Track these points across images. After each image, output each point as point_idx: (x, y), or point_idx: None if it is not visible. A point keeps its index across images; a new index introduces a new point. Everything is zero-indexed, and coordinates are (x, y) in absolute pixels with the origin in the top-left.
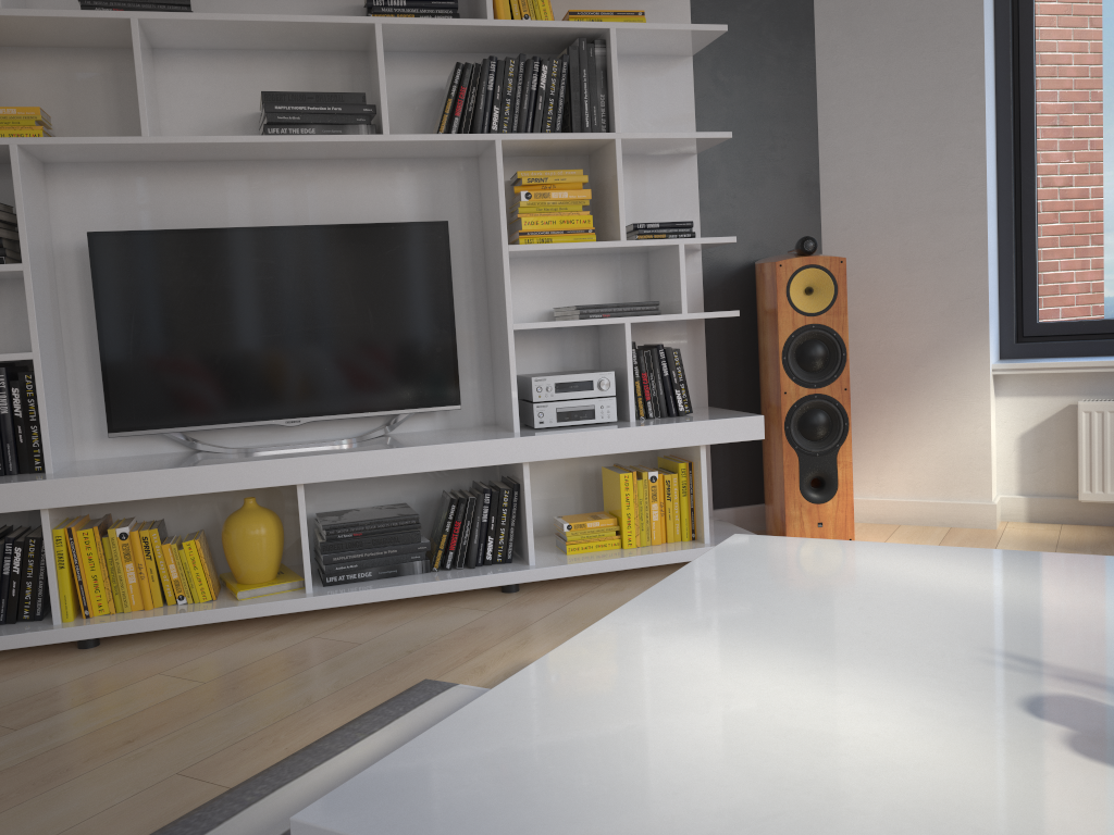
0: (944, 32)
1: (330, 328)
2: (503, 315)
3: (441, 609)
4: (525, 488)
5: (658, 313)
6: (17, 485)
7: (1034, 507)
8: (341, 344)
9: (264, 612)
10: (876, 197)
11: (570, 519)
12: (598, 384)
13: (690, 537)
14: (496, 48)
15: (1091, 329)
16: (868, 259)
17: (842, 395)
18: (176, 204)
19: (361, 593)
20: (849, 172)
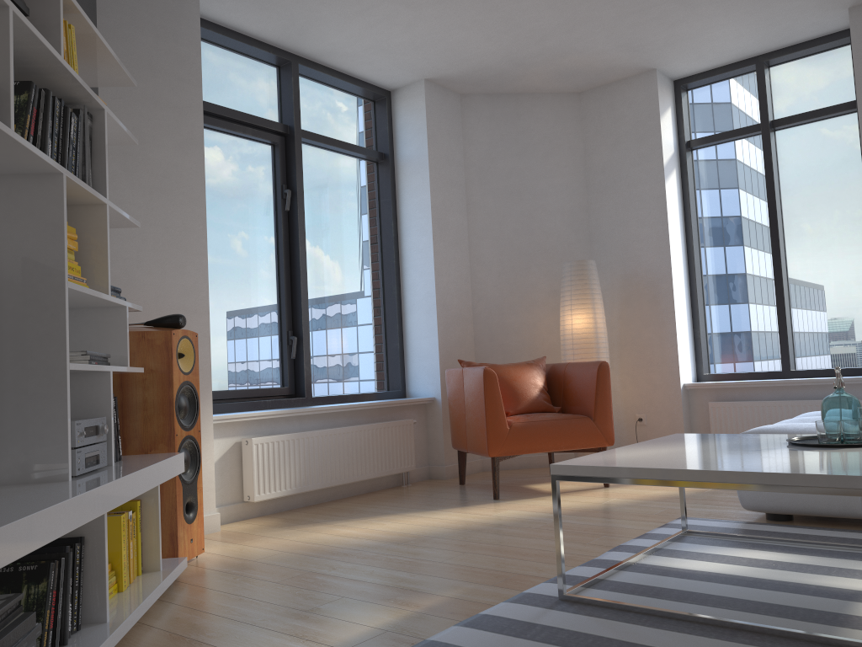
0: (185, 192)
1: None
2: (48, 354)
3: None
4: (106, 536)
5: (110, 365)
6: None
7: (222, 513)
8: None
9: None
10: (143, 293)
11: None
12: (101, 428)
13: (141, 570)
14: None
15: (216, 397)
16: None
17: (198, 435)
18: None
19: None
20: (124, 270)
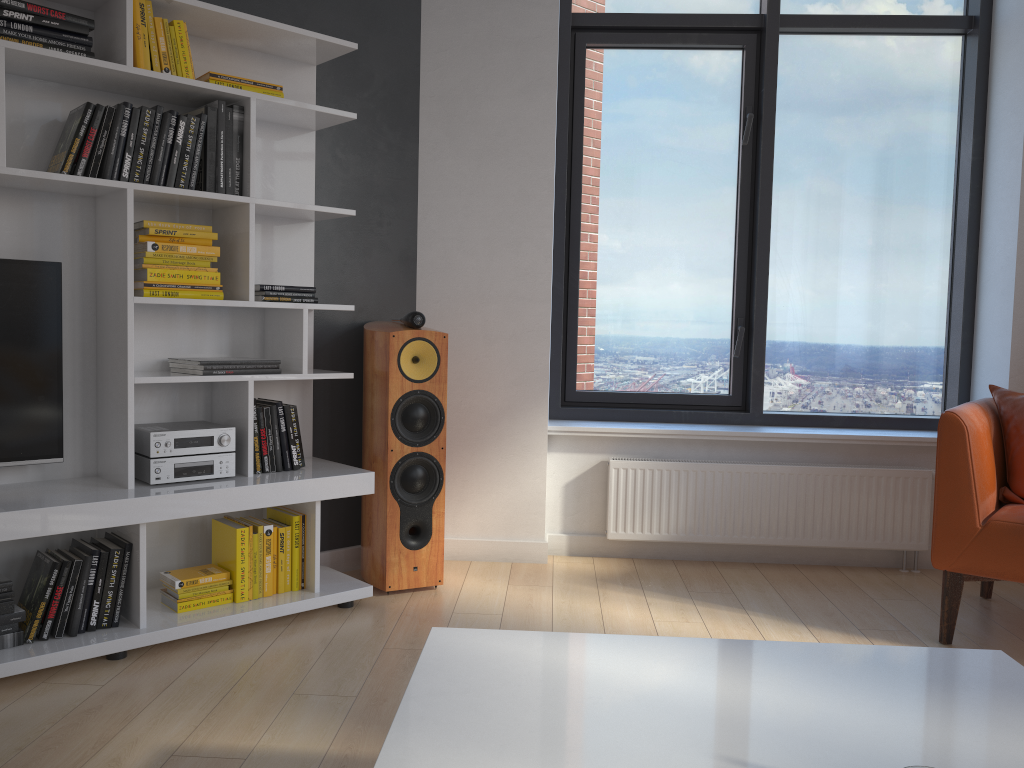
0: (525, 150)
1: None
2: (122, 367)
3: (40, 687)
4: (141, 549)
5: (279, 371)
6: None
7: (573, 543)
8: None
9: None
10: (464, 278)
11: (180, 574)
12: (219, 439)
13: (300, 586)
14: (125, 91)
15: (614, 399)
16: (455, 330)
17: (439, 453)
18: None
19: None
20: (442, 253)
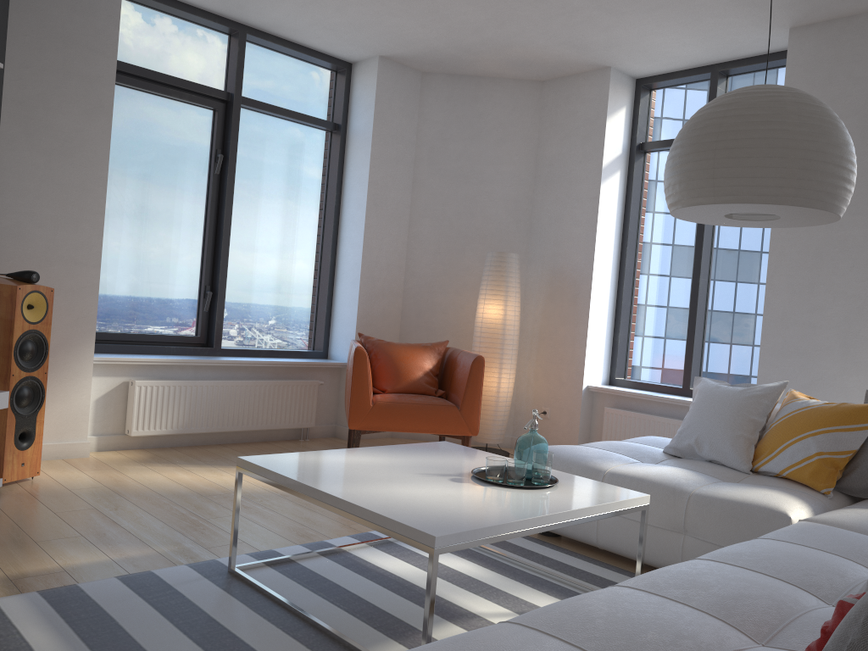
0: (87, 156)
1: None
2: None
3: None
4: None
5: None
6: None
7: (101, 442)
8: None
9: None
10: (33, 244)
11: None
12: None
13: None
14: None
15: (122, 338)
16: None
17: (44, 376)
18: None
19: None
20: (15, 223)
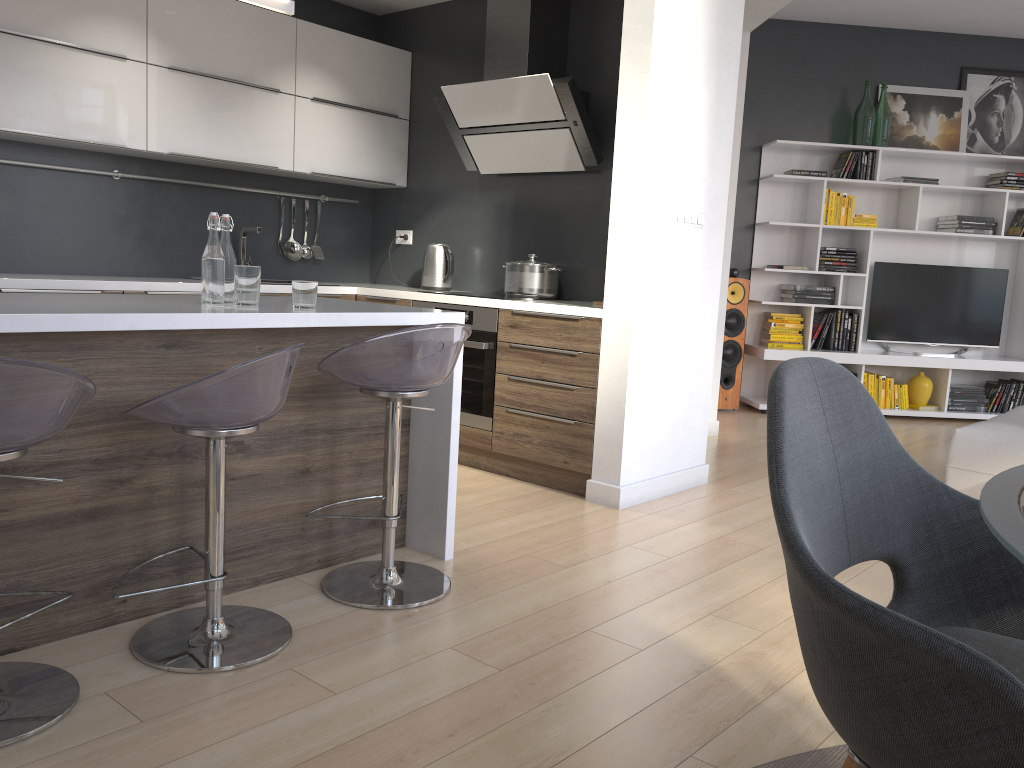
0: None
1: (954, 308)
2: None
3: None
4: None
5: None
6: (861, 355)
7: None
8: (957, 315)
9: (932, 415)
10: None
11: None
12: None
13: None
14: None
15: None
16: None
17: None
18: (898, 251)
19: (967, 414)
20: None
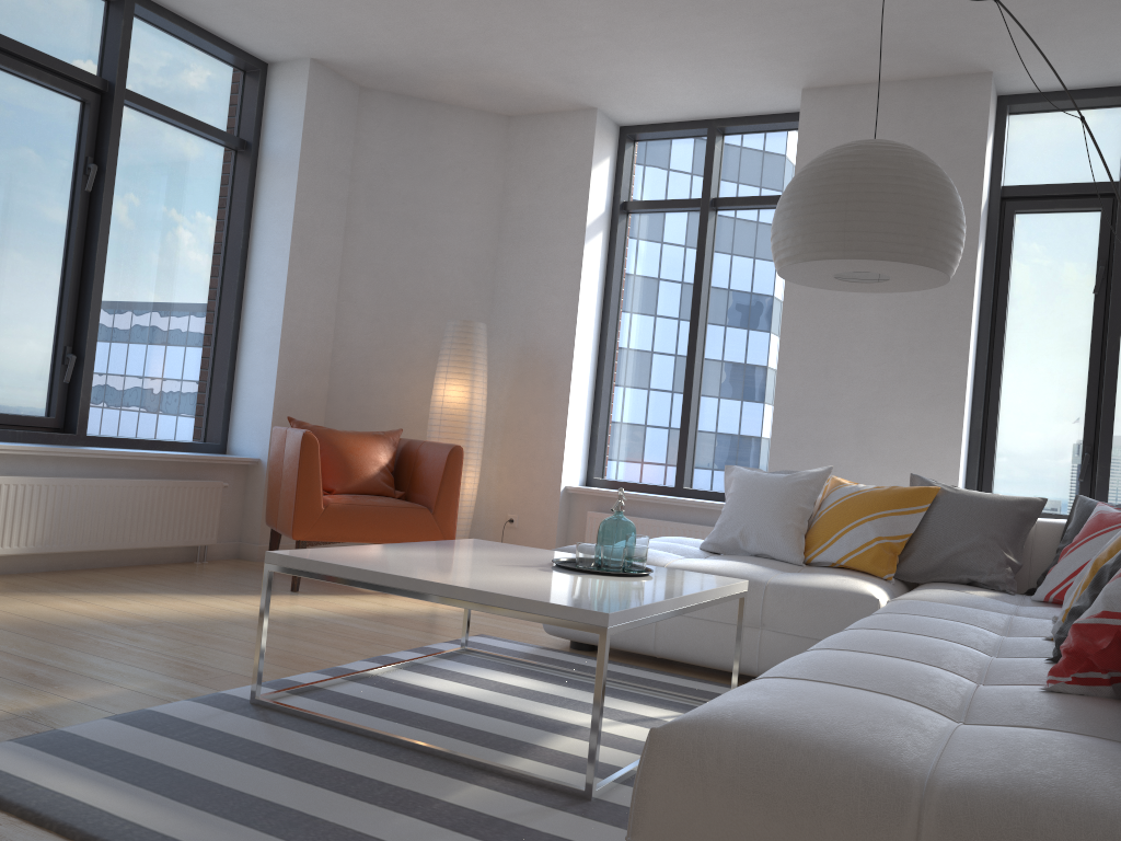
0: None
1: None
2: None
3: None
4: None
5: None
6: None
7: None
8: None
9: None
10: None
11: None
12: None
13: None
14: None
15: None
16: None
17: None
18: None
19: None
20: None
